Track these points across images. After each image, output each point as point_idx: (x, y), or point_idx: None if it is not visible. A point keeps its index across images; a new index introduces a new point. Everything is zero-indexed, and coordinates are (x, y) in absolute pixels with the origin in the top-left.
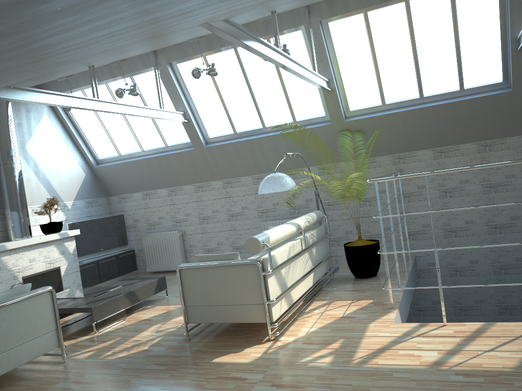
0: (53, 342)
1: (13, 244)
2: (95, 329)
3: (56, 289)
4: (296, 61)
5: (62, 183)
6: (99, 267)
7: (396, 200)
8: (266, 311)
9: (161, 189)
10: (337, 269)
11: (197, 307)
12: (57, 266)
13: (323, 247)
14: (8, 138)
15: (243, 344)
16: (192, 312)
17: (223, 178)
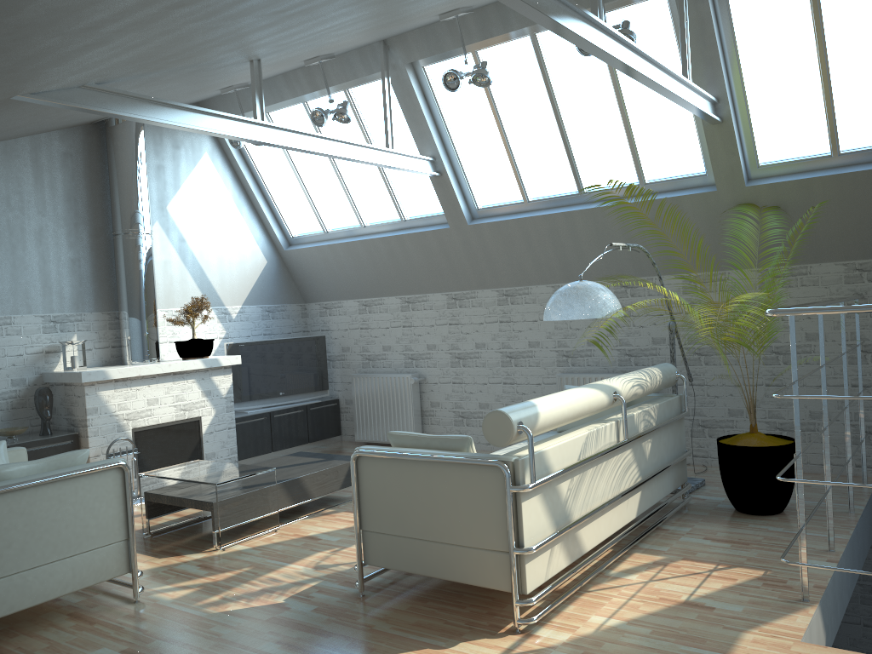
0: (118, 564)
1: (121, 370)
2: (215, 542)
3: (190, 456)
4: (640, 50)
5: (225, 274)
6: (272, 423)
7: (843, 358)
8: (513, 570)
9: (391, 296)
10: (702, 486)
11: (382, 535)
12: (196, 415)
13: (672, 439)
14: (133, 190)
15: (460, 630)
16: (374, 545)
17: (499, 285)
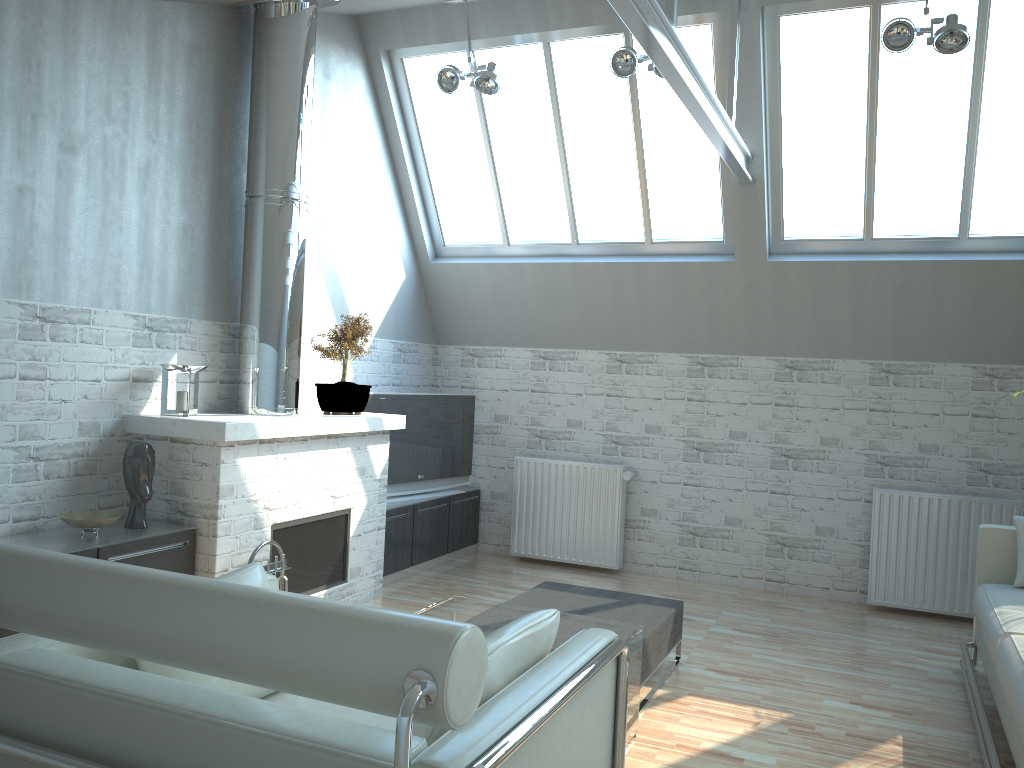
0: None
1: (274, 425)
2: None
3: (332, 572)
4: None
5: (360, 286)
6: (414, 522)
7: None
8: None
9: (592, 350)
10: None
11: None
12: (345, 506)
13: None
14: (295, 127)
15: None
16: None
17: (782, 353)
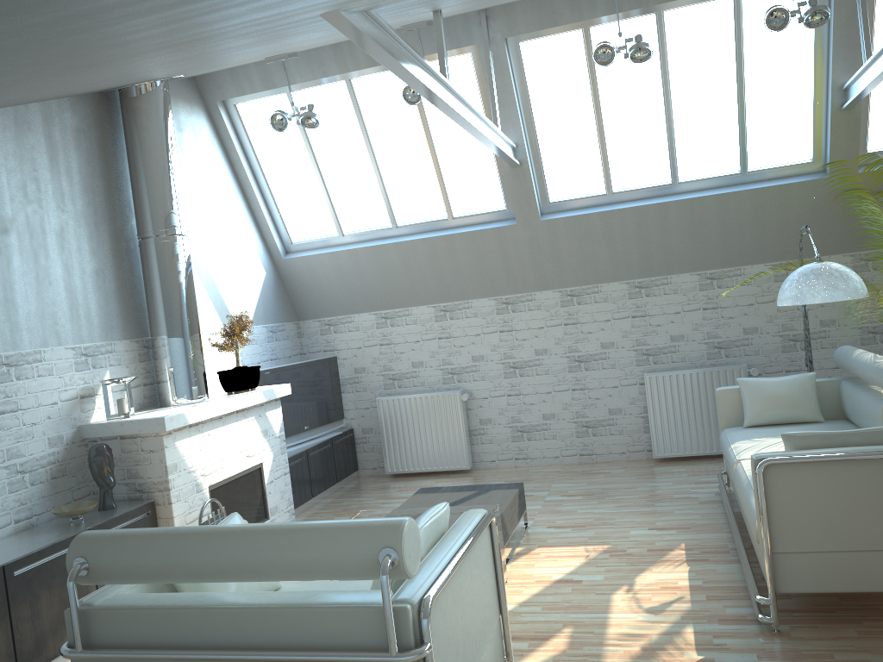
0: (499, 652)
1: (198, 412)
2: None
3: (257, 513)
4: None
5: (233, 288)
6: (309, 464)
7: None
8: None
9: (421, 306)
10: None
11: (805, 555)
12: (258, 461)
13: None
14: (169, 179)
15: None
16: (791, 568)
17: (563, 285)
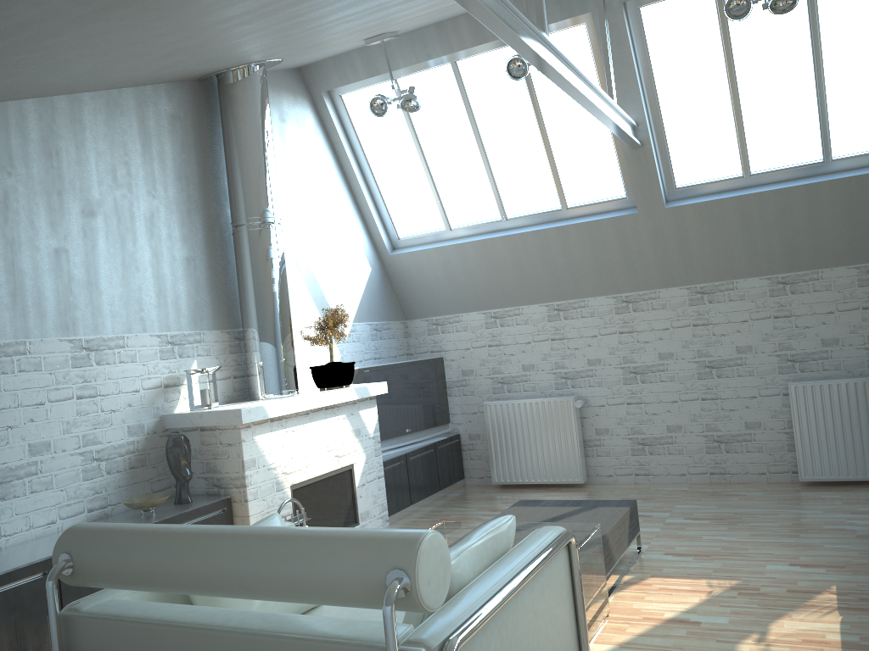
0: None
1: (280, 405)
2: None
3: (346, 518)
4: None
5: (335, 282)
6: (408, 468)
7: None
8: None
9: (533, 304)
10: None
11: None
12: (348, 462)
13: None
14: (262, 166)
15: None
16: None
17: (691, 281)
